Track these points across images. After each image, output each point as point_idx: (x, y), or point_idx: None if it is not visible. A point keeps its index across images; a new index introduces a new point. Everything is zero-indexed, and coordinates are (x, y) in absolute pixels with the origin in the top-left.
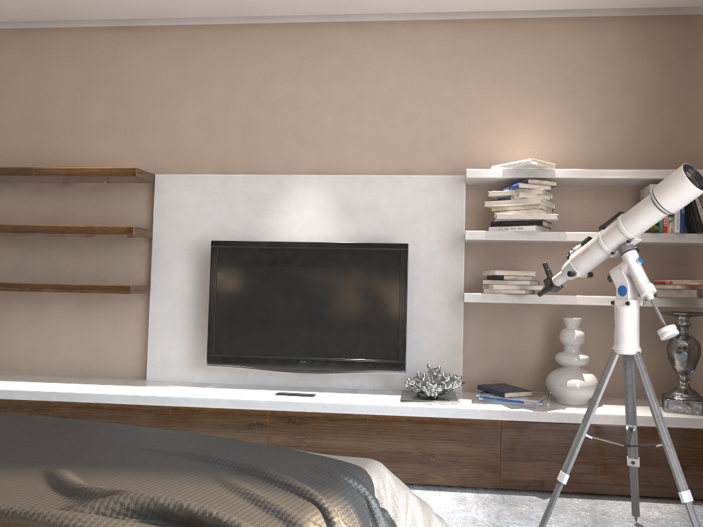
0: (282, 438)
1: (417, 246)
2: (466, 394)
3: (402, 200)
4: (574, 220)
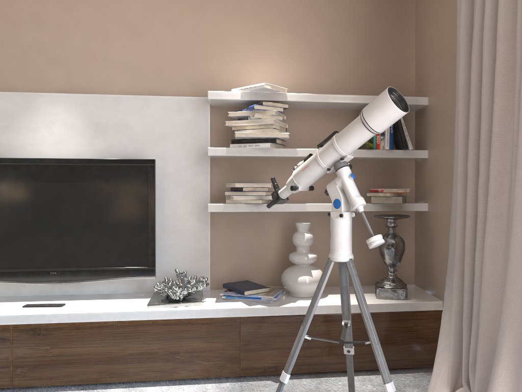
0: (27, 350)
1: (166, 161)
2: (213, 292)
3: (151, 118)
4: (305, 138)
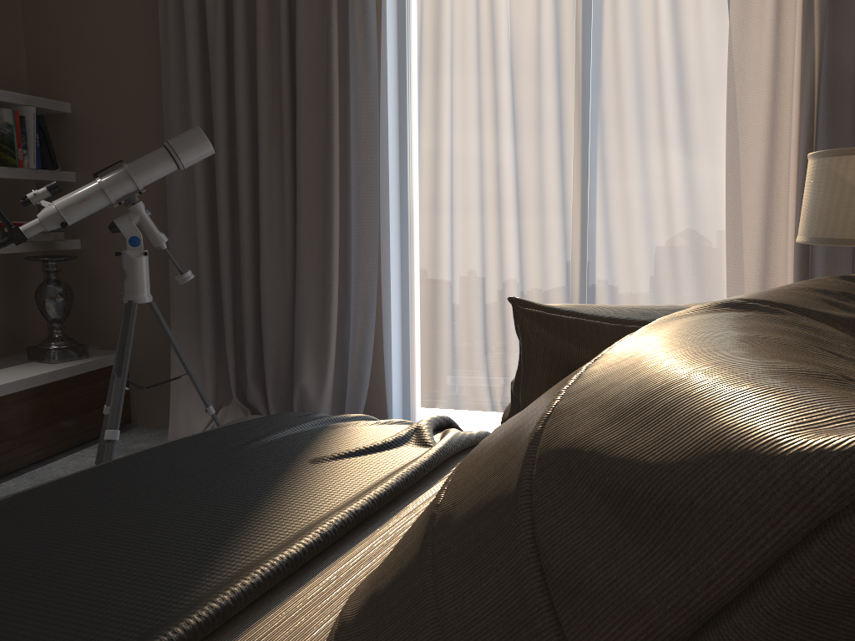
0: None
1: None
2: None
3: None
4: None
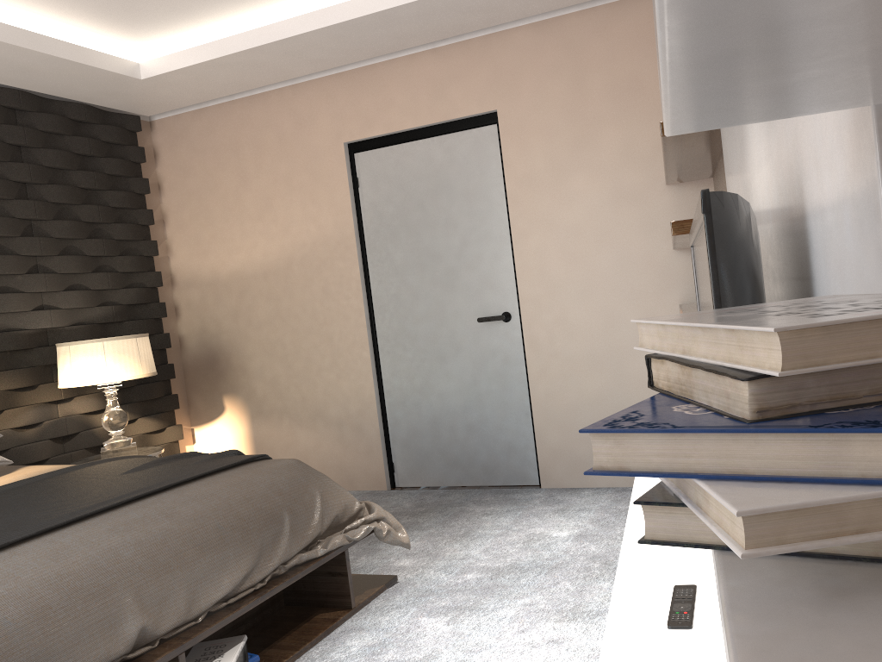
0: None
1: (820, 175)
2: None
3: None
4: None
